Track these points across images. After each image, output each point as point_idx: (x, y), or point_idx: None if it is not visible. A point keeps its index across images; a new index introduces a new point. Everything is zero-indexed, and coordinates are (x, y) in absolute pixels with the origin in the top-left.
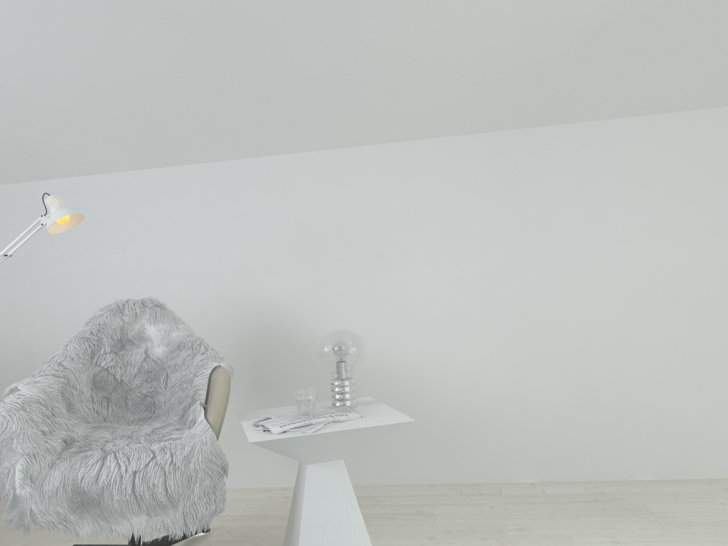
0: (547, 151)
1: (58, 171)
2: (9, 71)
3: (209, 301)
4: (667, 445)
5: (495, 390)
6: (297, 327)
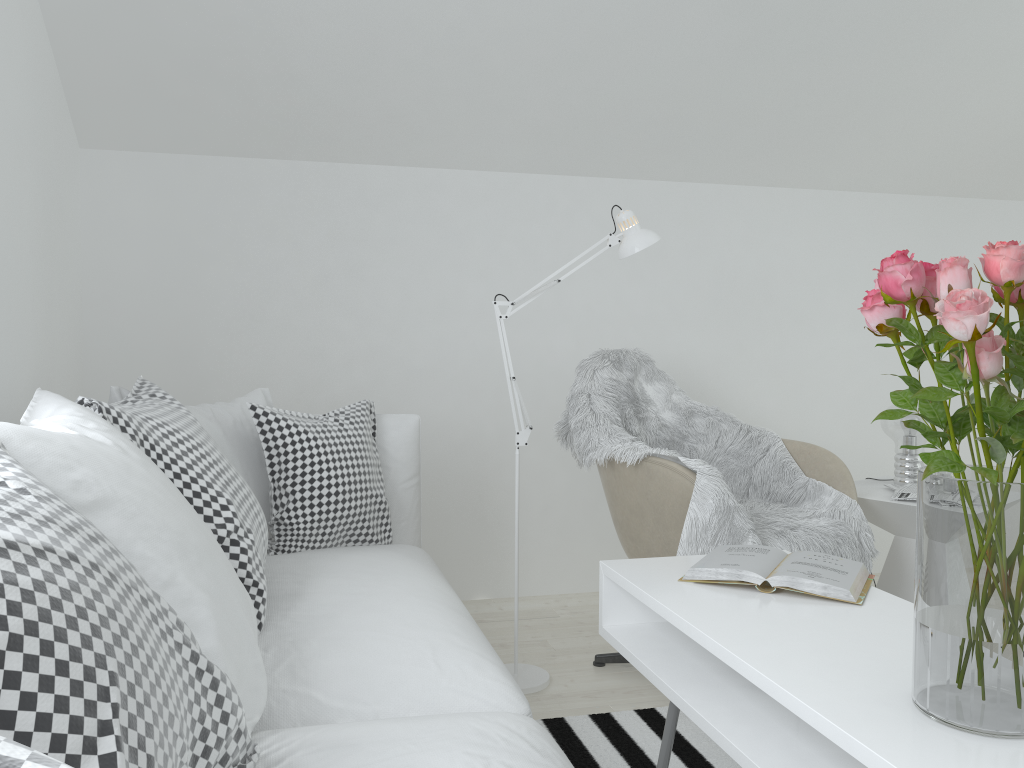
0: (969, 224)
1: (413, 157)
2: (490, 18)
3: None
4: None
5: None
6: (706, 396)
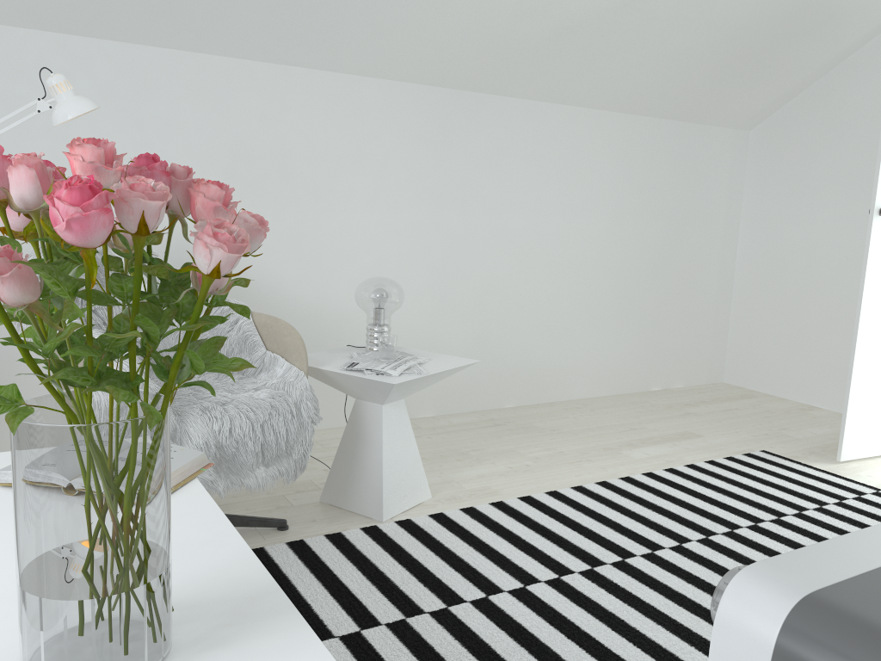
0: (476, 116)
1: None
2: None
3: None
4: (525, 378)
5: (411, 336)
6: None
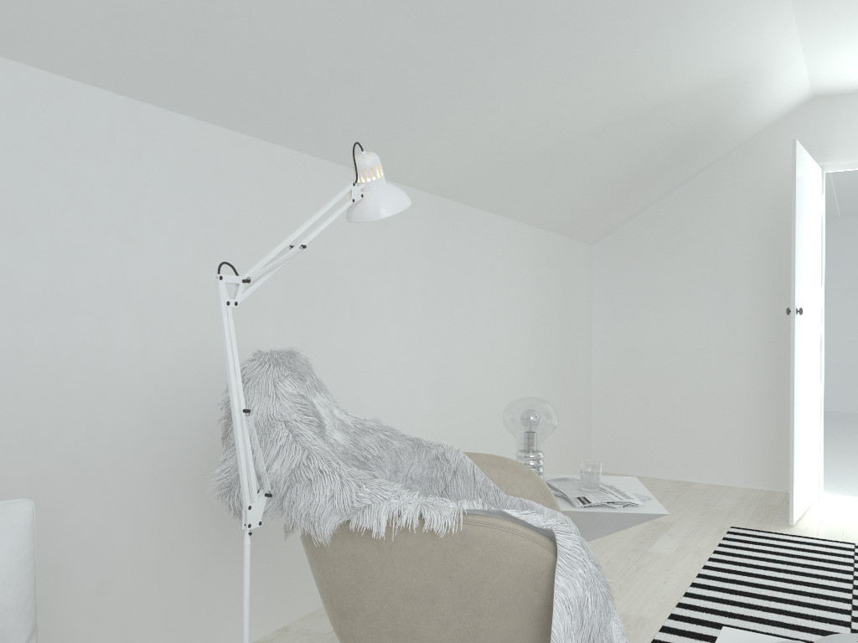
0: (457, 226)
1: None
2: None
3: (175, 357)
4: None
5: None
6: None
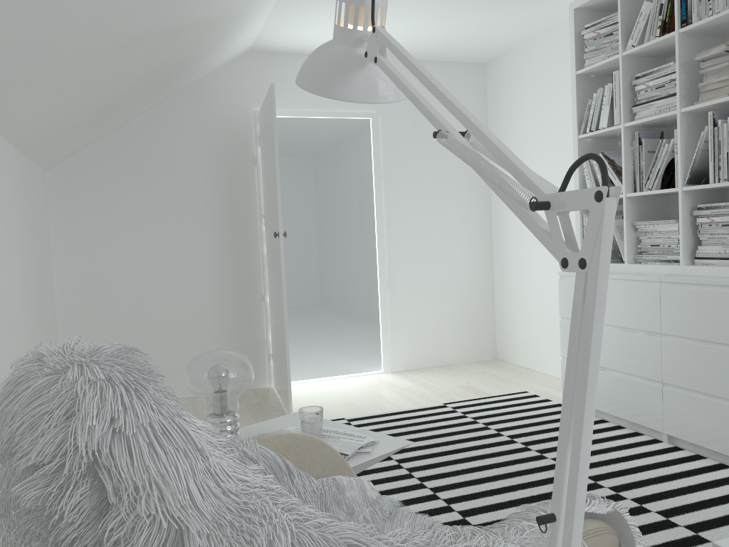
0: None
1: None
2: None
3: None
4: None
5: None
6: None
